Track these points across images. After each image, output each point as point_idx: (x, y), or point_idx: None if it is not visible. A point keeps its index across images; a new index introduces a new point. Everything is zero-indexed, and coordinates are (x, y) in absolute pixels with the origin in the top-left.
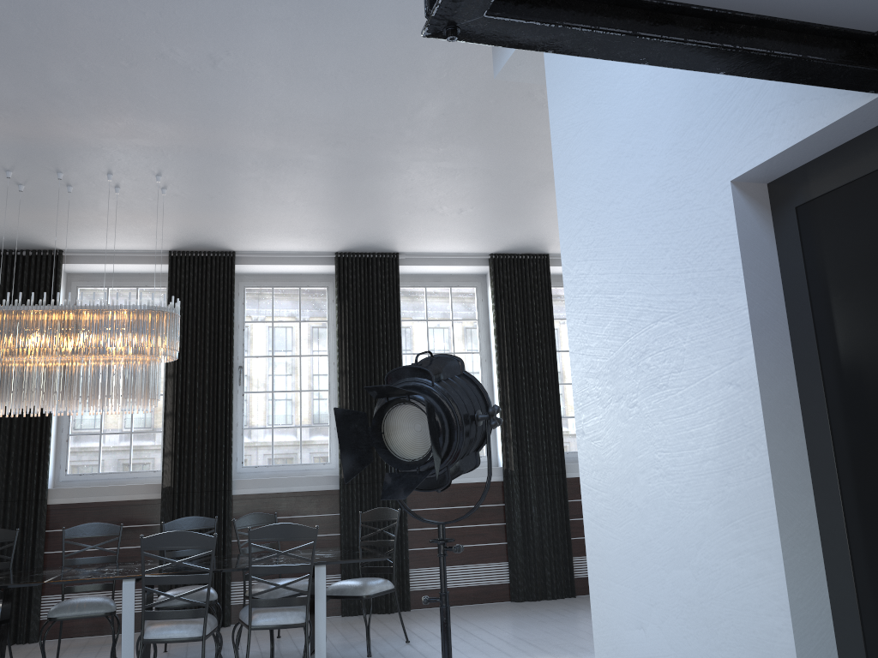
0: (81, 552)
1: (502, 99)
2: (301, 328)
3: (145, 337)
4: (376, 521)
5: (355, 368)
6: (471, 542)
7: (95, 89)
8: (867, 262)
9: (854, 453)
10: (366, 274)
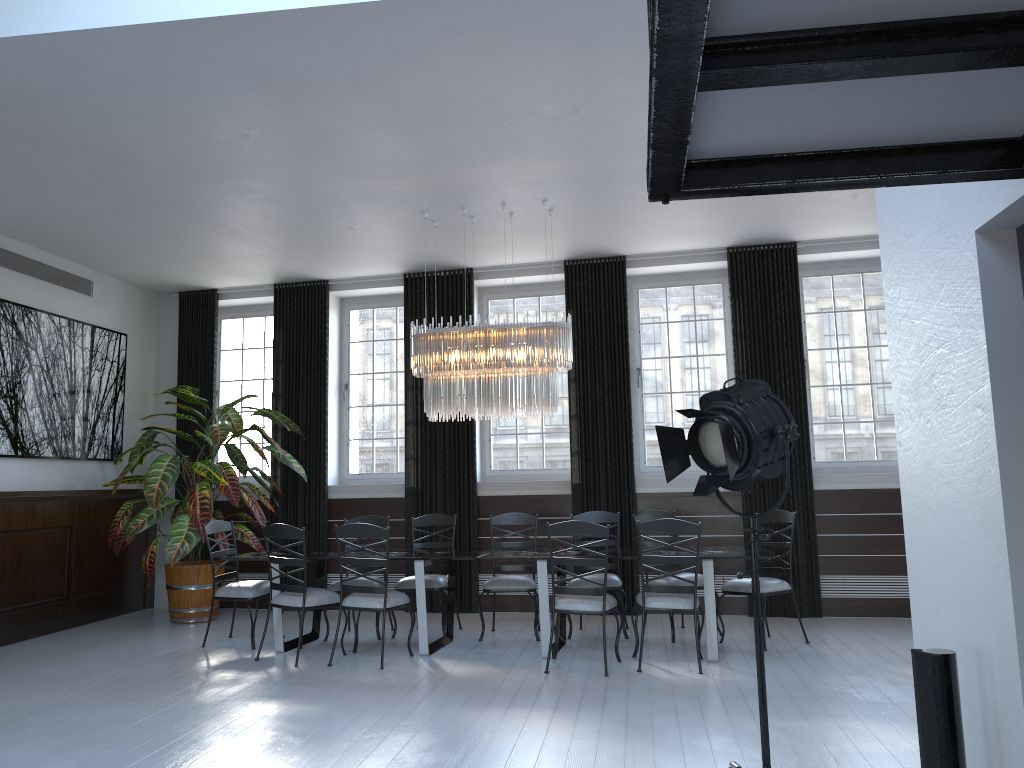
0: (507, 538)
1: None
2: (696, 327)
3: (542, 350)
4: (772, 523)
5: (752, 368)
6: (890, 552)
7: (484, 145)
8: None
9: None
10: (761, 268)
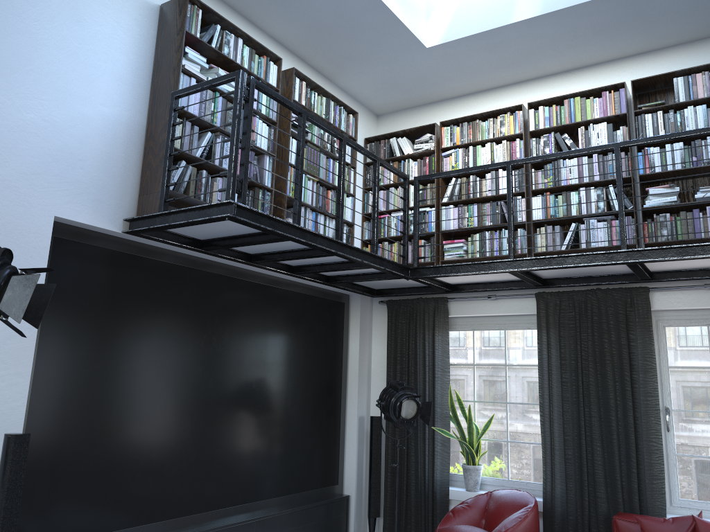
0: None
1: None
2: None
3: None
4: None
5: None
6: None
7: None
8: (76, 272)
9: (48, 337)
10: None
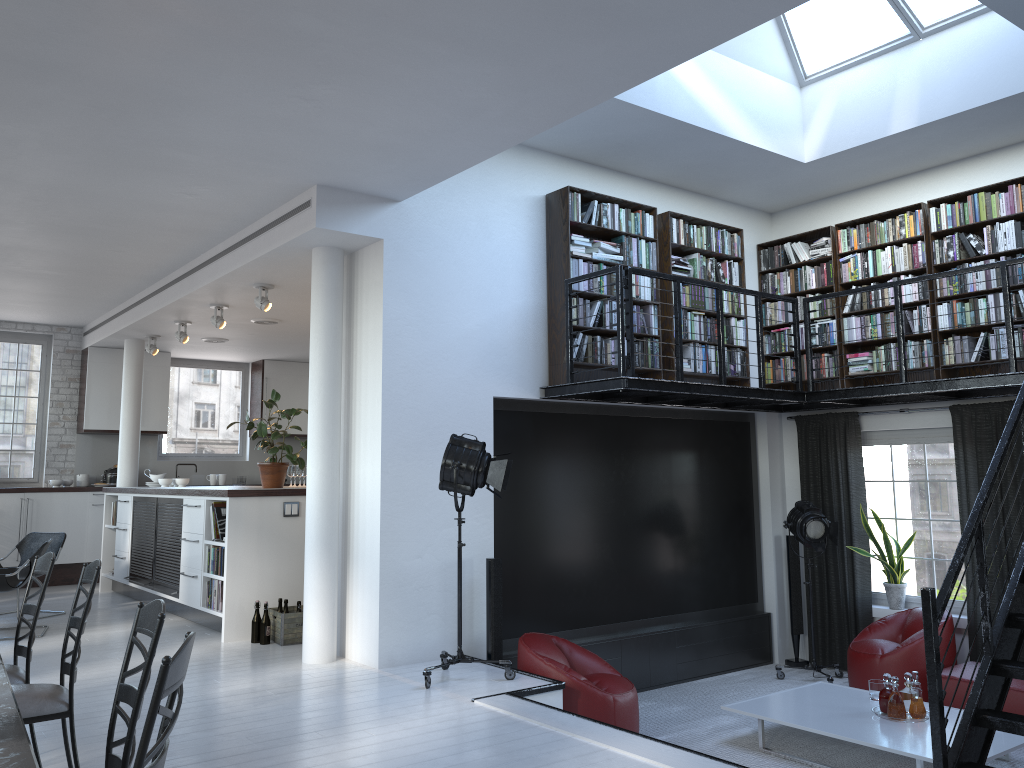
0: None
1: (193, 177)
2: None
3: None
4: None
5: None
6: None
7: (275, 30)
8: (510, 434)
9: None
10: None
